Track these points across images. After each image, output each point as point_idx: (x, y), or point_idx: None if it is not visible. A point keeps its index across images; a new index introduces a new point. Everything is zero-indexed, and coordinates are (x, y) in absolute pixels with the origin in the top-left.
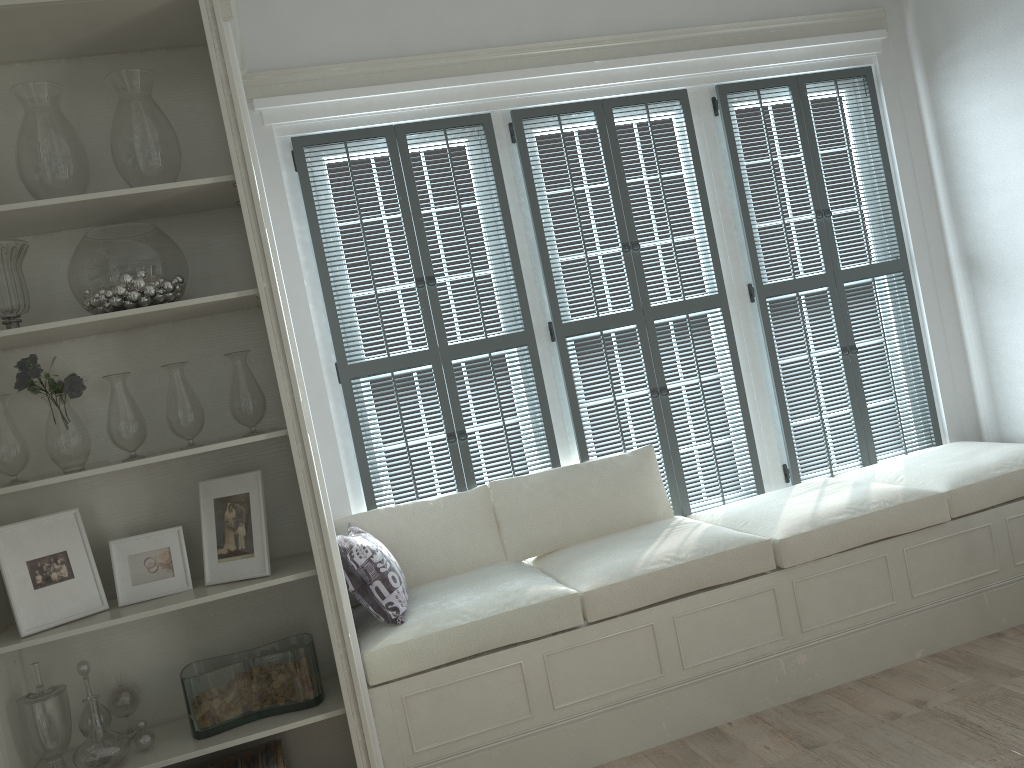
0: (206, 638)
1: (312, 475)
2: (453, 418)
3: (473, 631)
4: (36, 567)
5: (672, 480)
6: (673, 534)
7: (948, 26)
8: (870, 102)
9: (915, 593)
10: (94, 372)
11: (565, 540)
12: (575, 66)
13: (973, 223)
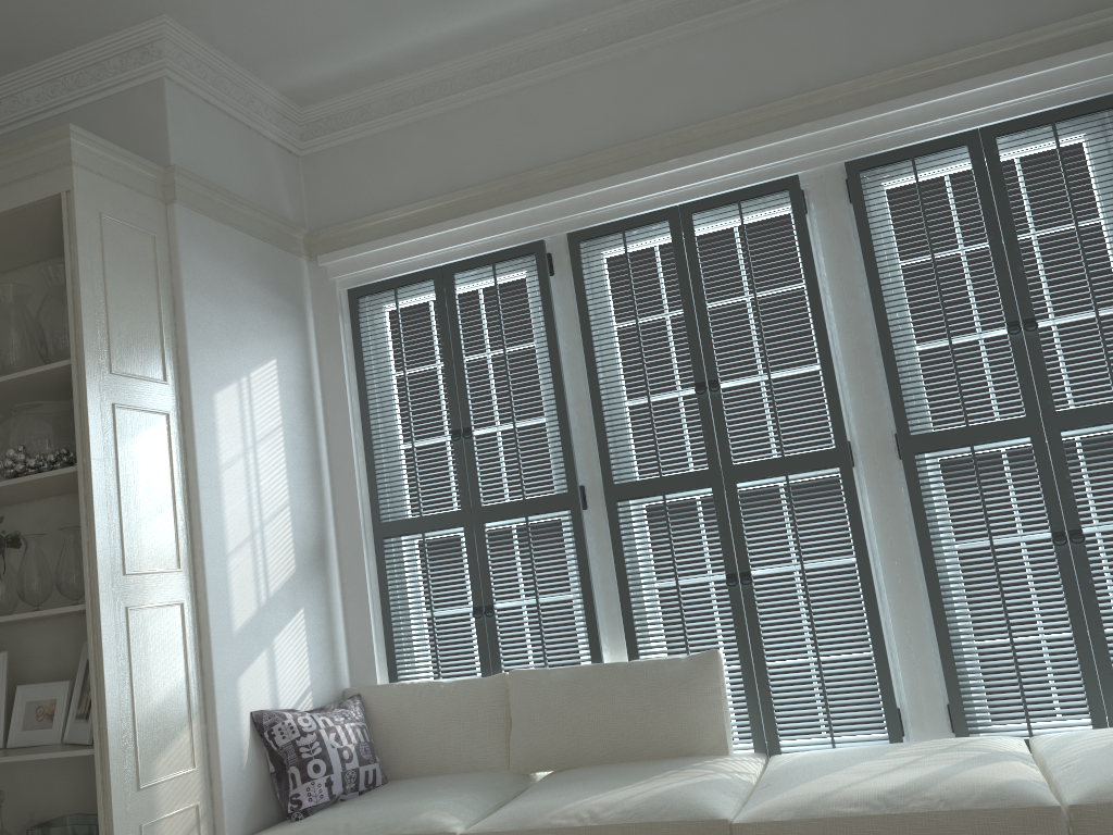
0: None
1: (99, 651)
2: (482, 590)
3: None
4: None
5: (753, 702)
6: (658, 780)
7: None
8: None
9: None
10: (51, 529)
11: (575, 758)
12: (645, 170)
13: None
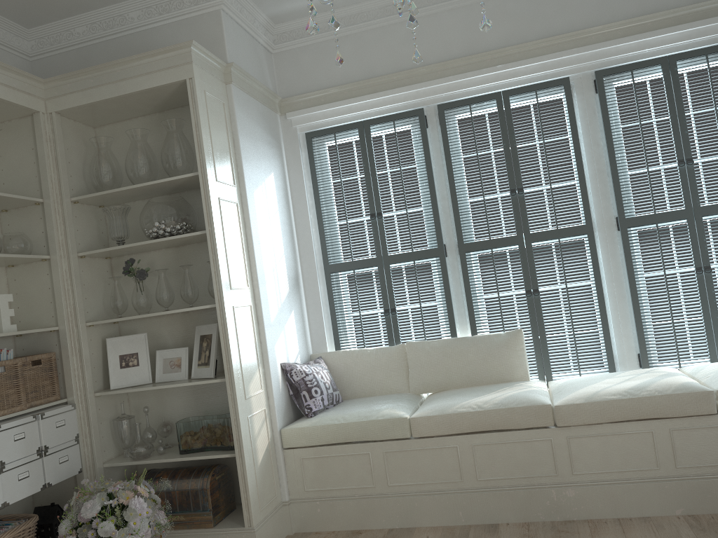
0: (204, 406)
1: (225, 328)
2: (388, 300)
3: (341, 428)
4: (123, 358)
5: (538, 355)
6: (502, 391)
7: None
8: None
9: (679, 465)
10: (163, 267)
11: (447, 385)
12: (483, 70)
13: None
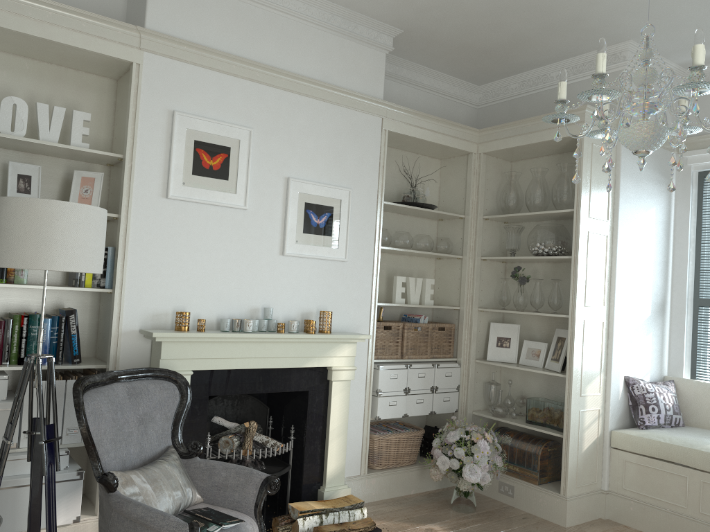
0: (553, 392)
1: (572, 336)
2: None
3: (664, 447)
4: (499, 340)
5: None
6: None
7: None
8: None
9: None
10: (541, 276)
11: None
12: None
13: None
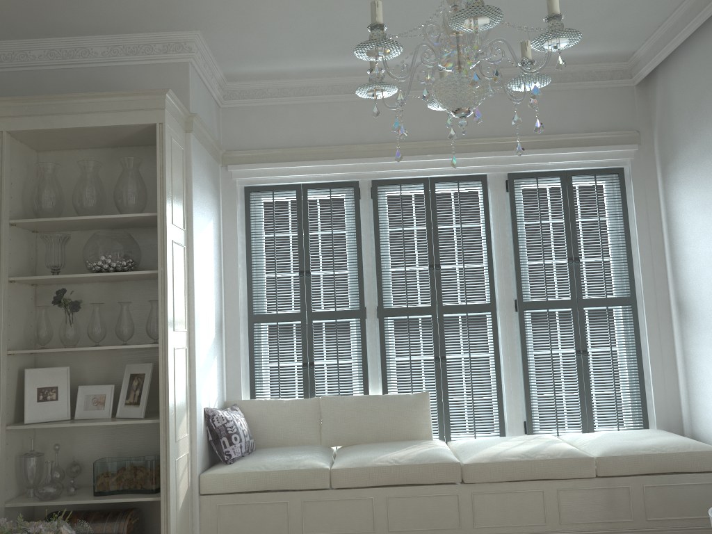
0: (120, 446)
1: (166, 369)
2: (308, 354)
3: (262, 476)
4: (41, 391)
5: (441, 416)
6: (413, 448)
7: (672, 146)
8: (620, 190)
9: (563, 521)
10: (94, 300)
11: (358, 439)
12: (415, 157)
13: (681, 279)
